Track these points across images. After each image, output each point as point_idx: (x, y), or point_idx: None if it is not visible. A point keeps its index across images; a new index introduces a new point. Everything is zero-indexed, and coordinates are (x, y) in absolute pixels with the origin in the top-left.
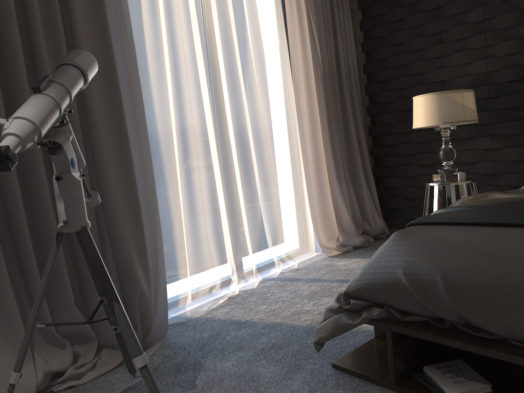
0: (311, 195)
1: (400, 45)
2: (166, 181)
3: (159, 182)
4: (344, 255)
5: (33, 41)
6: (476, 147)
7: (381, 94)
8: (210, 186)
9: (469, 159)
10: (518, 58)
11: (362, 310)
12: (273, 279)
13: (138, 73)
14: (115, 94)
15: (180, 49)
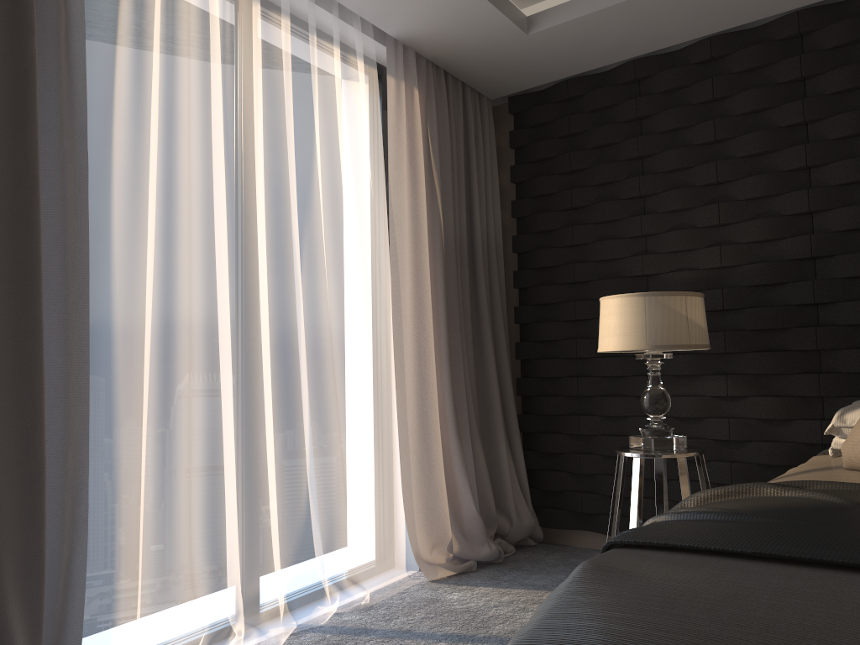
0: (407, 461)
1: (577, 211)
2: (115, 423)
3: (100, 425)
4: (460, 579)
5: None
6: (701, 392)
7: (541, 290)
8: (209, 436)
9: (689, 411)
10: (772, 249)
11: None
12: (319, 628)
13: (87, 207)
14: (27, 240)
15: (183, 173)
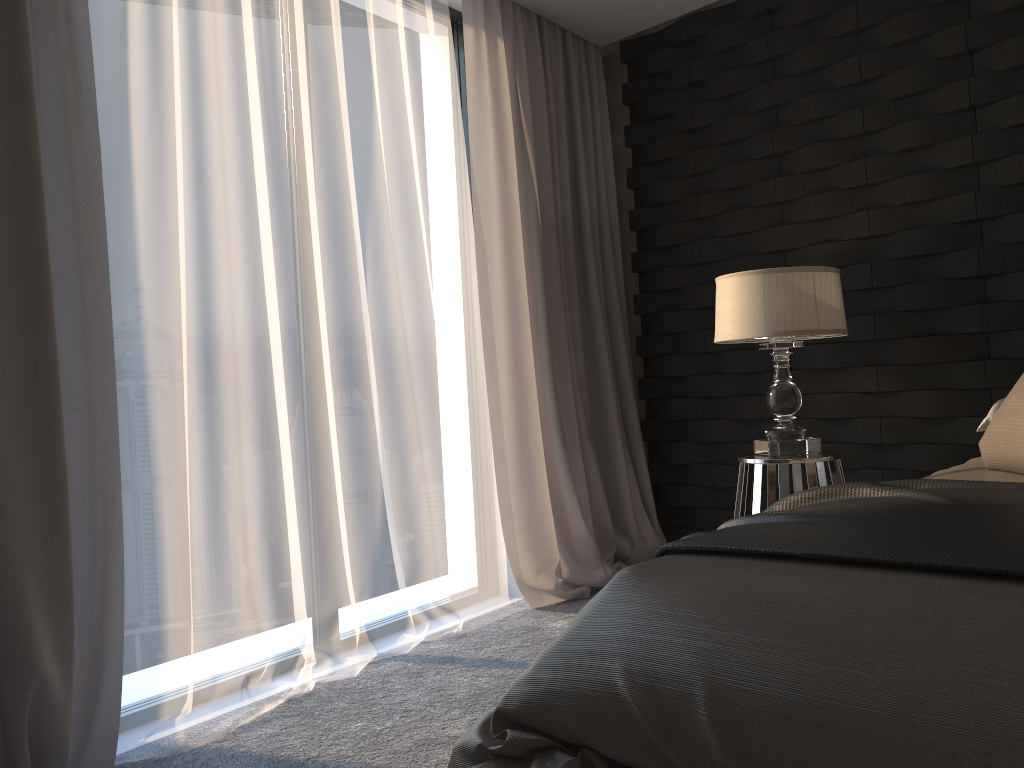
0: (505, 475)
1: (702, 176)
2: (152, 431)
3: (135, 434)
4: (568, 606)
5: None
6: (848, 388)
7: (663, 273)
8: (262, 445)
9: (834, 411)
10: (930, 211)
11: (533, 756)
12: (402, 656)
13: (102, 193)
14: (32, 232)
15: (214, 151)
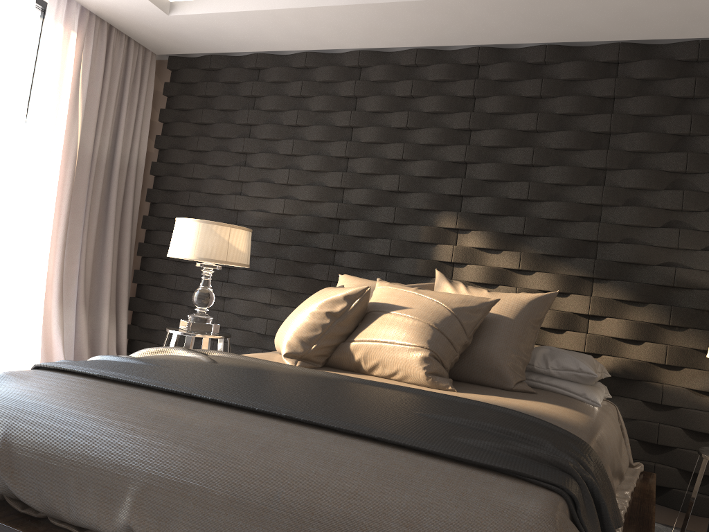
0: (9, 316)
1: (201, 153)
2: None
3: None
4: None
5: None
6: (256, 298)
7: (164, 206)
8: None
9: (244, 311)
10: (317, 208)
11: None
12: None
13: None
14: None
15: None
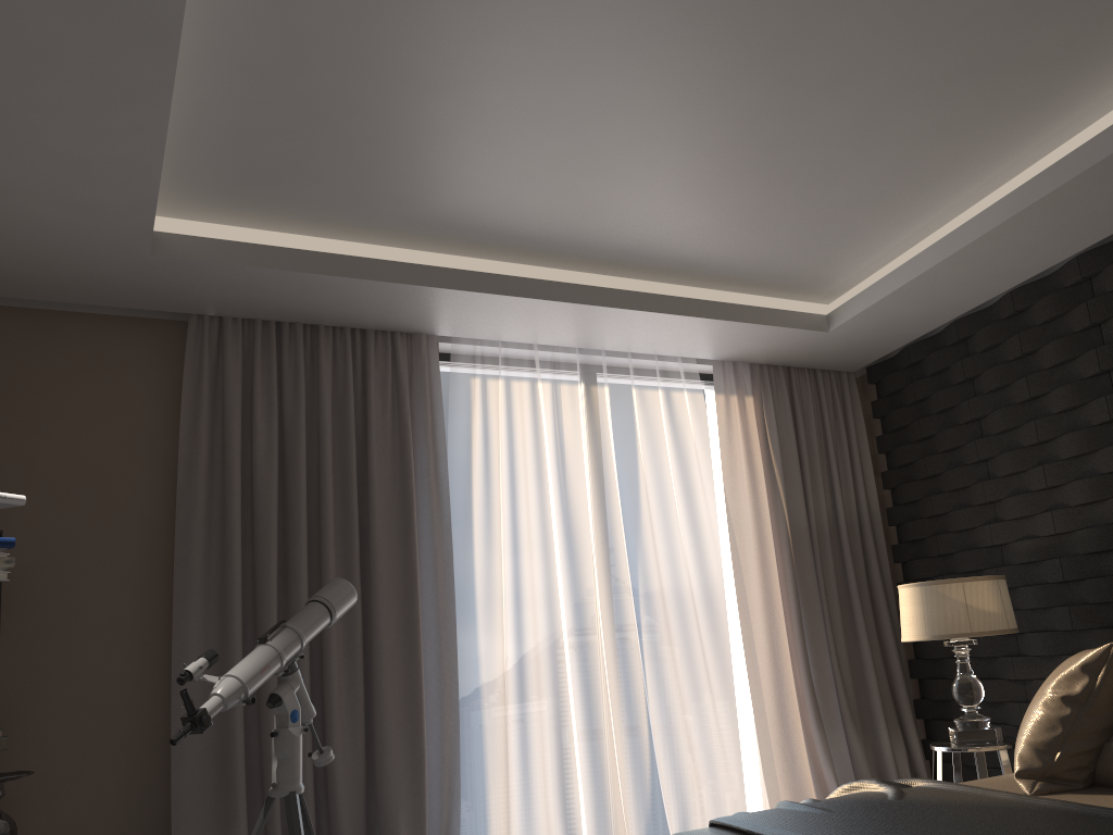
0: (769, 751)
1: (935, 478)
2: (483, 723)
3: (473, 725)
4: None
5: (321, 556)
6: None
7: (914, 564)
8: (557, 731)
9: None
10: (1100, 511)
11: None
12: None
13: (453, 576)
14: (411, 609)
15: (523, 534)
